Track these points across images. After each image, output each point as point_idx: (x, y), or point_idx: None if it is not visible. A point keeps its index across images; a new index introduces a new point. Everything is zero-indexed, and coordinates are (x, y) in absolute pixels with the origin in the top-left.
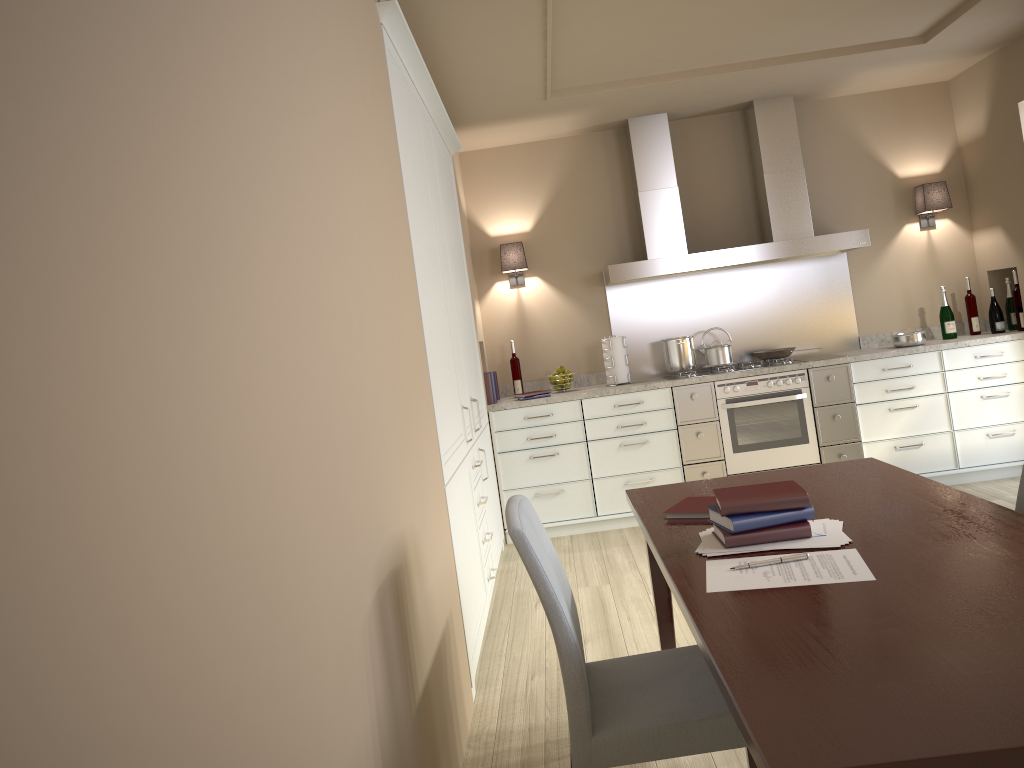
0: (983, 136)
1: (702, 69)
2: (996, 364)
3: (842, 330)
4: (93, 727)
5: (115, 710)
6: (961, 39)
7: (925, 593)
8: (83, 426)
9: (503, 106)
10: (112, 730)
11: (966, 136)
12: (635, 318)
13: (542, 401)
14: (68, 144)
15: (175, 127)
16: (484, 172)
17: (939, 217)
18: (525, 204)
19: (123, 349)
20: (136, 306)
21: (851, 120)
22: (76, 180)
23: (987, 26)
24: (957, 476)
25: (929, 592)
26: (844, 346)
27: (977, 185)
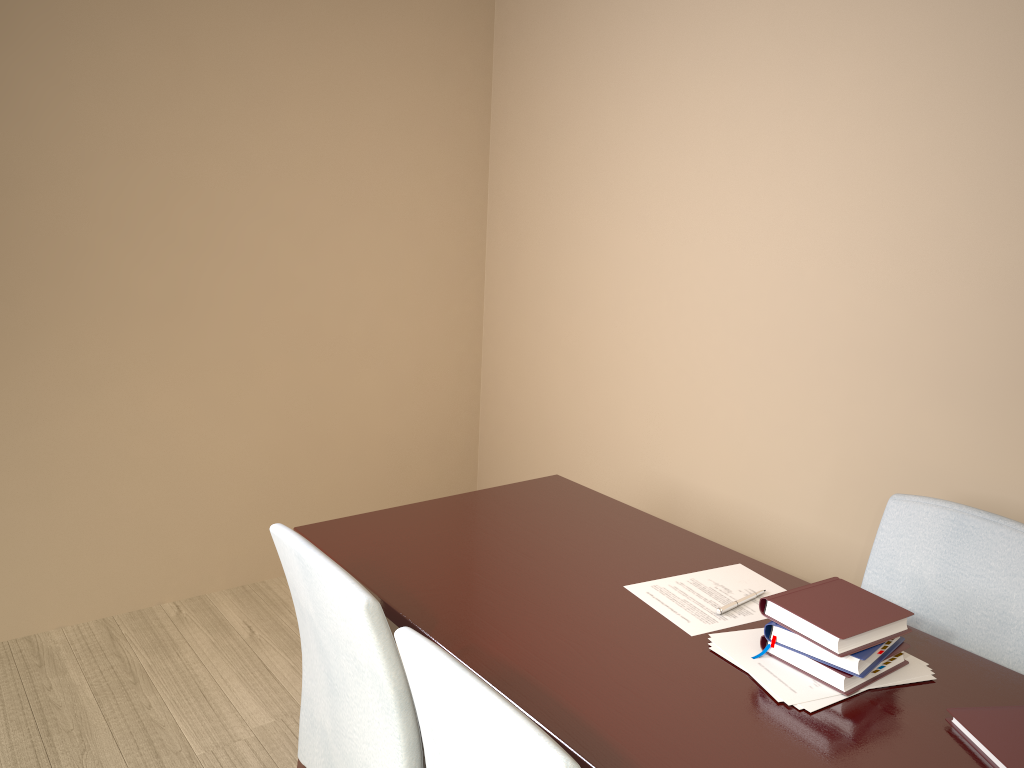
0: None
1: None
2: None
3: None
4: (646, 356)
5: (654, 358)
6: None
7: (573, 572)
8: (660, 284)
9: None
10: (652, 361)
11: None
12: None
13: None
14: (673, 205)
15: (740, 181)
16: None
17: None
18: None
19: (682, 266)
20: (693, 253)
21: None
22: (674, 215)
23: None
24: None
25: (570, 574)
26: None
27: None
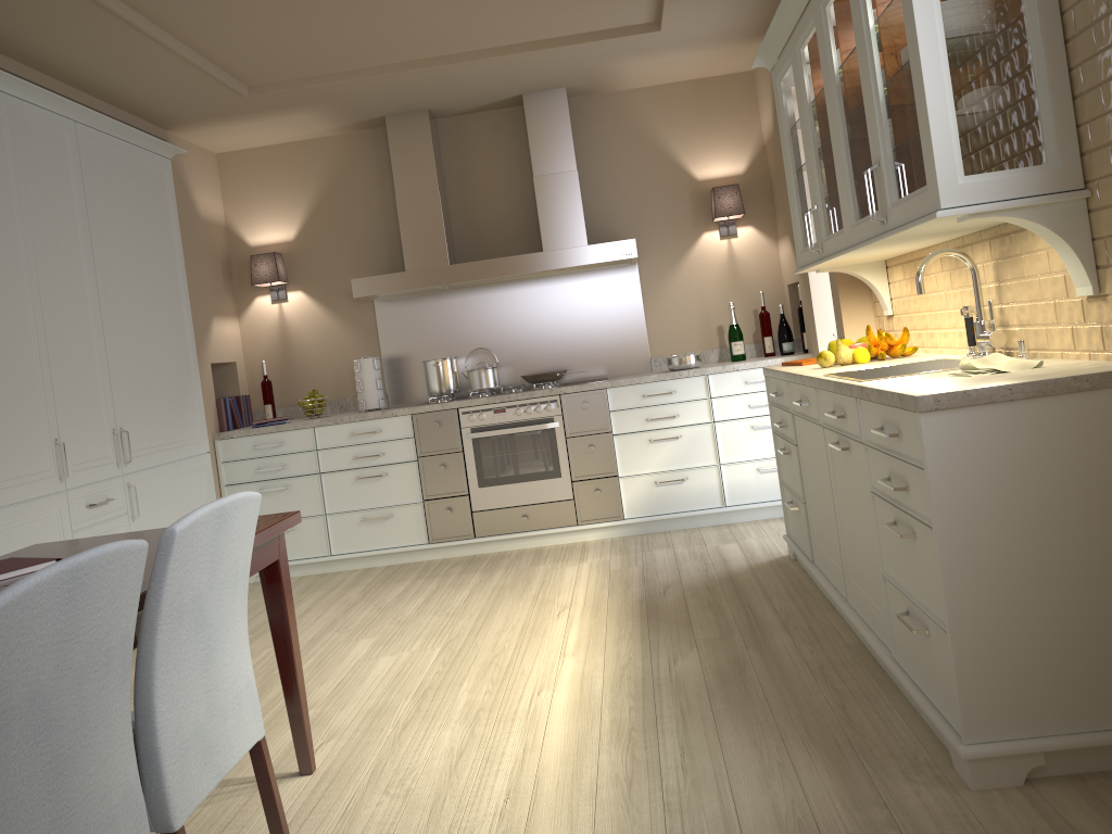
0: (773, 133)
1: (414, 61)
2: None
3: (632, 350)
4: None
5: None
6: (705, 25)
7: None
8: None
9: (201, 104)
10: None
11: (766, 133)
12: (406, 336)
13: (272, 429)
14: None
15: None
16: (244, 175)
17: (742, 224)
18: (288, 210)
19: None
20: None
21: (645, 115)
22: None
23: (720, 11)
24: (725, 515)
25: None
26: (634, 368)
27: (775, 188)
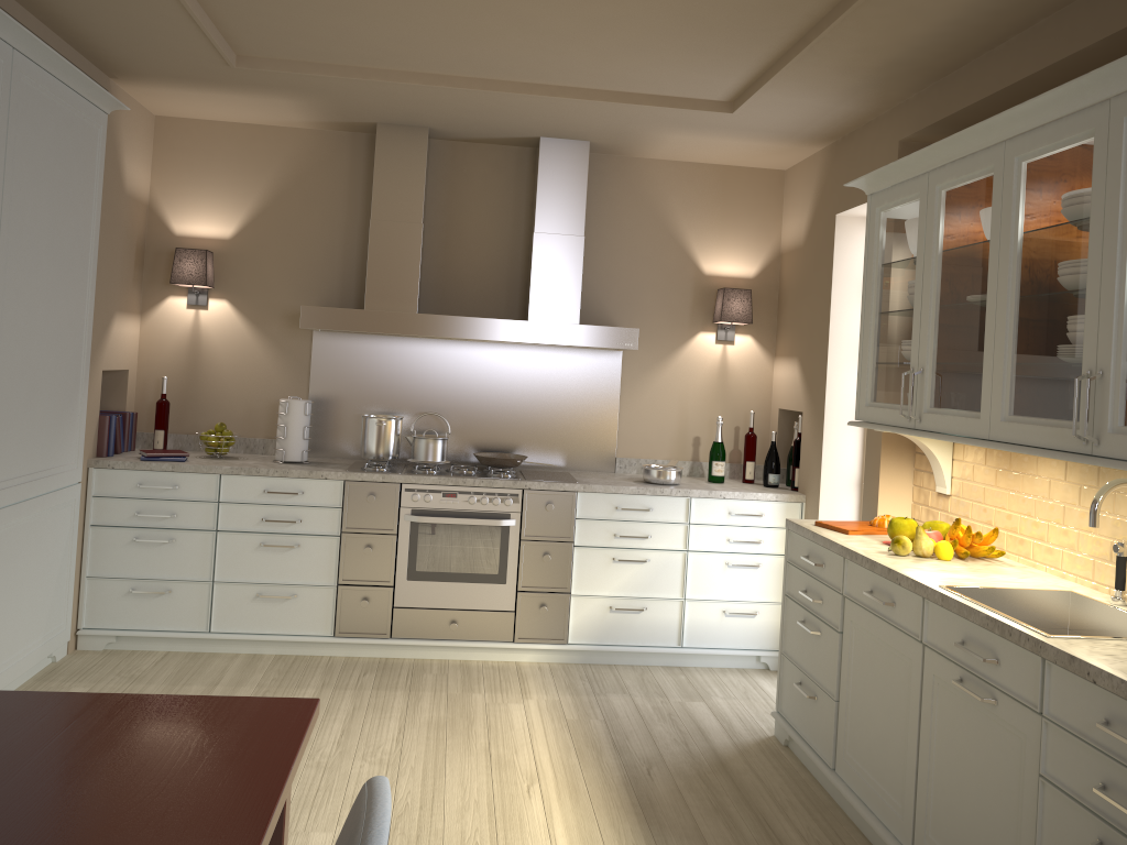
0: (802, 246)
1: (448, 77)
2: (752, 526)
3: (598, 445)
4: None
5: None
6: (779, 119)
7: None
8: None
9: (171, 61)
10: None
11: (788, 241)
12: (343, 379)
13: (167, 467)
14: None
15: None
16: (185, 149)
17: (741, 332)
18: (231, 203)
19: None
20: None
21: (663, 191)
22: None
23: (805, 109)
24: (678, 656)
25: None
26: (596, 465)
27: (788, 303)
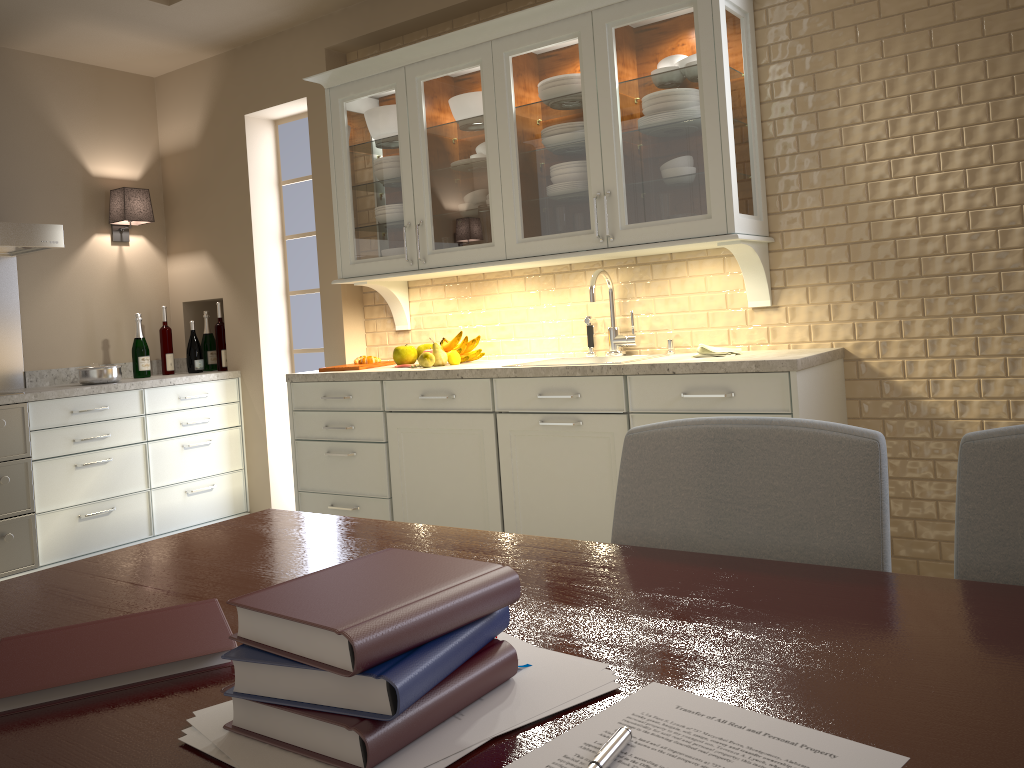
0: (196, 147)
1: None
2: (200, 407)
3: (3, 361)
4: None
5: None
6: (205, 19)
7: None
8: None
9: None
10: None
11: (172, 145)
12: None
13: None
14: None
15: None
16: None
17: (134, 232)
18: None
19: None
20: None
21: (38, 87)
22: None
23: (239, 11)
24: None
25: None
26: (4, 383)
27: (181, 202)
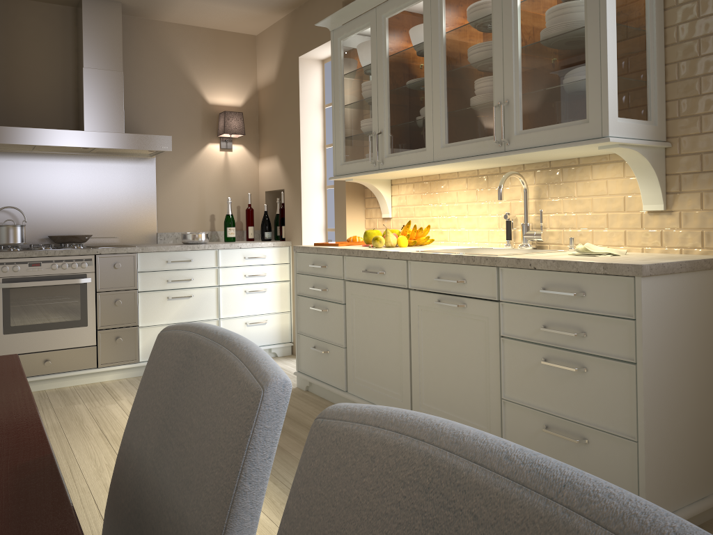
0: (274, 82)
1: None
2: (260, 265)
3: (143, 225)
4: None
5: None
6: None
7: None
8: None
9: None
10: None
11: (263, 81)
12: None
13: None
14: None
15: None
16: None
17: (236, 142)
18: None
19: None
20: None
21: (175, 45)
22: None
23: None
24: None
25: None
26: (143, 240)
27: (266, 121)
